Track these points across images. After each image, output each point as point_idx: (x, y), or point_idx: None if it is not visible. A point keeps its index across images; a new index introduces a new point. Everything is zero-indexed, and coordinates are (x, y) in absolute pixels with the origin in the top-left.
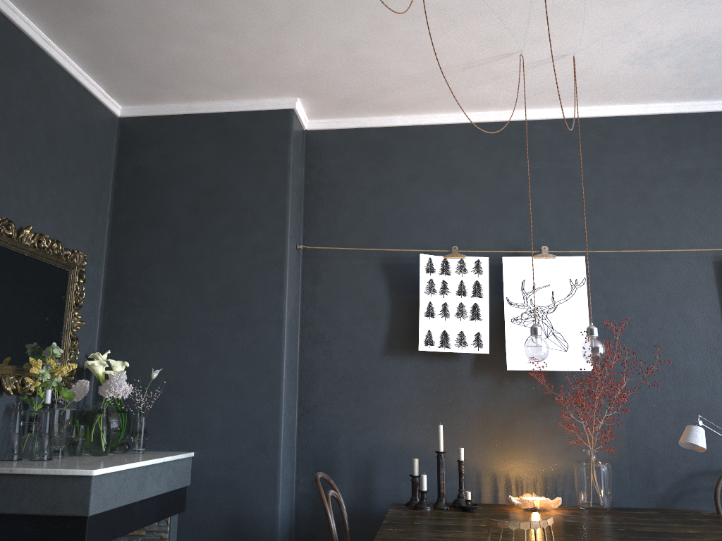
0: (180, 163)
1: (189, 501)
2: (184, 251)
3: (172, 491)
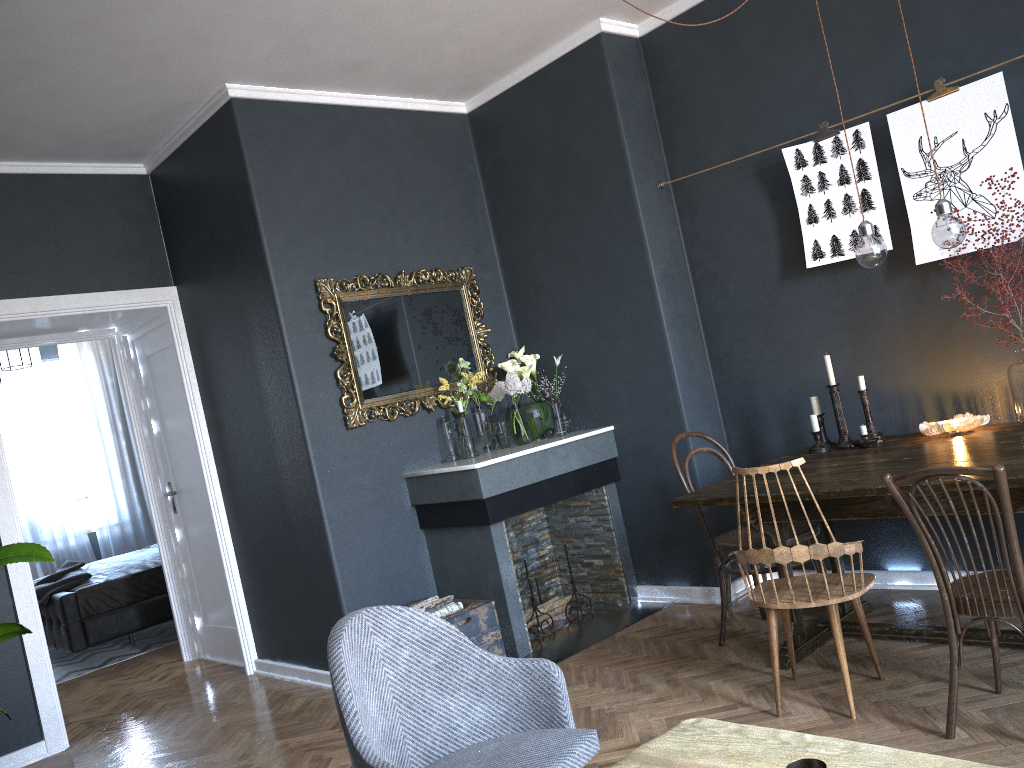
0: (524, 141)
1: (621, 471)
2: (553, 232)
3: (593, 465)
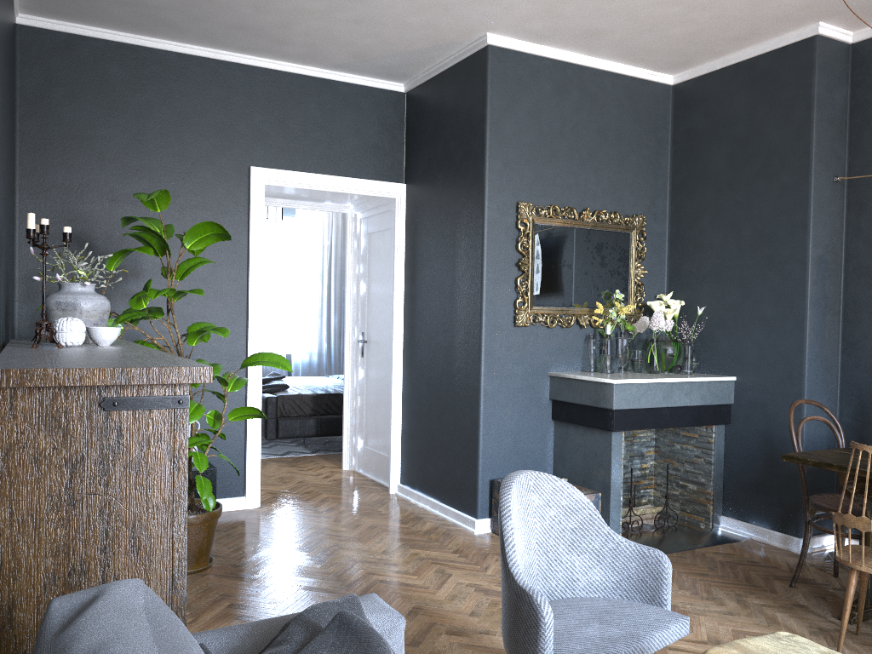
0: (718, 118)
1: (733, 417)
2: (724, 201)
3: (710, 405)
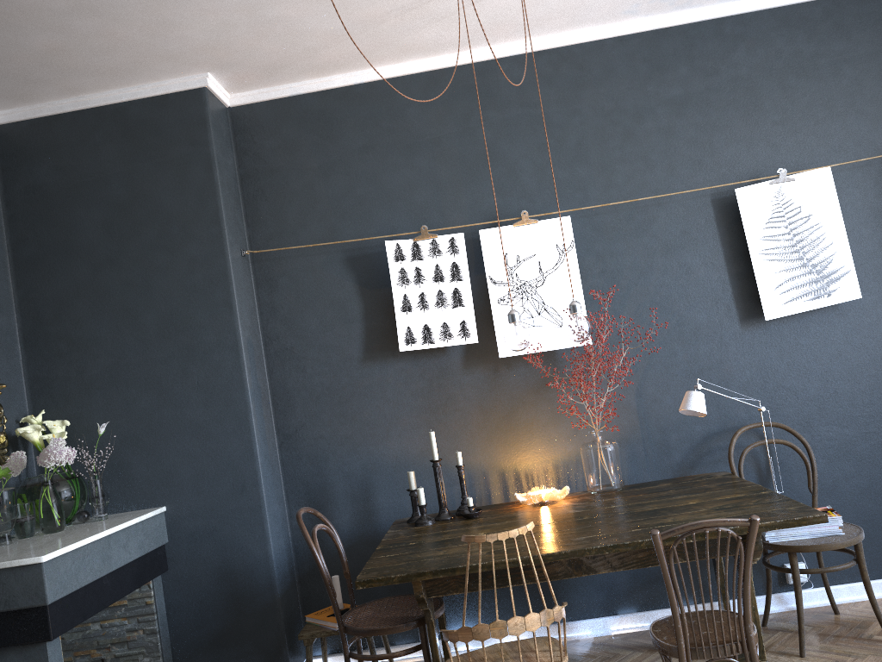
0: (80, 174)
1: (171, 560)
2: (108, 281)
3: (147, 553)
